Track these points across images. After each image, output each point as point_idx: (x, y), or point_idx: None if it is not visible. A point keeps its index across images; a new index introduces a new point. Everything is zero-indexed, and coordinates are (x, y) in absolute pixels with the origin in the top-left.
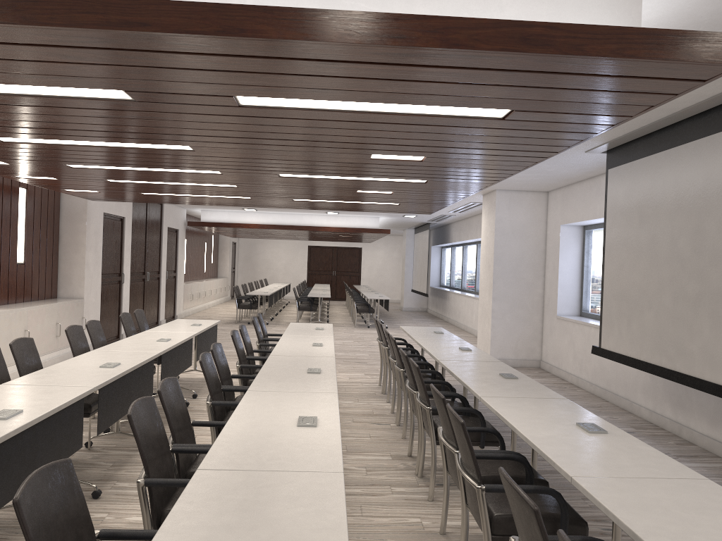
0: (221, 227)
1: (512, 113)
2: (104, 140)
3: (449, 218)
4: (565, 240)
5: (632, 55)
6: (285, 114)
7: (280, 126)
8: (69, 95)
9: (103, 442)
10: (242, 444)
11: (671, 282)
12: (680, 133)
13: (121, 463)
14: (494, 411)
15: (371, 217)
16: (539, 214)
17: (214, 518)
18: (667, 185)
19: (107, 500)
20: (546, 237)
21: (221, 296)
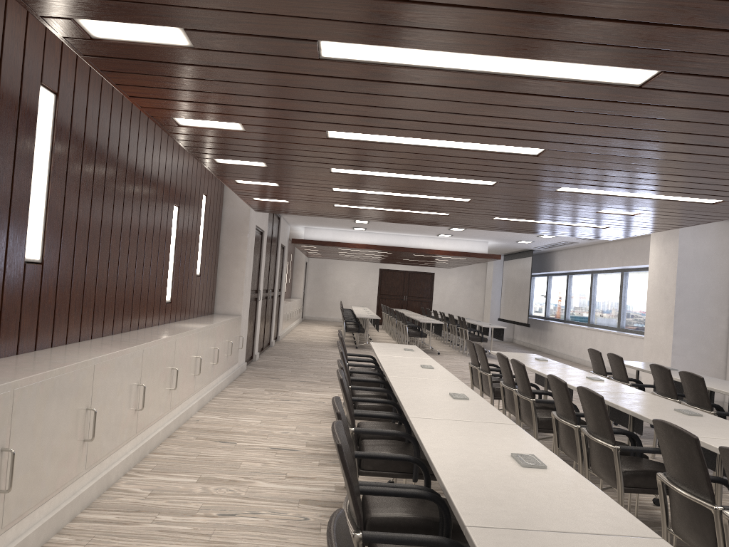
0: (325, 245)
1: None
2: (461, 139)
3: (563, 246)
4: None
5: None
6: None
7: None
8: (568, 77)
9: (397, 481)
10: None
11: None
12: None
13: None
14: None
15: (479, 241)
16: (725, 244)
17: None
18: None
19: None
20: None
21: (298, 318)
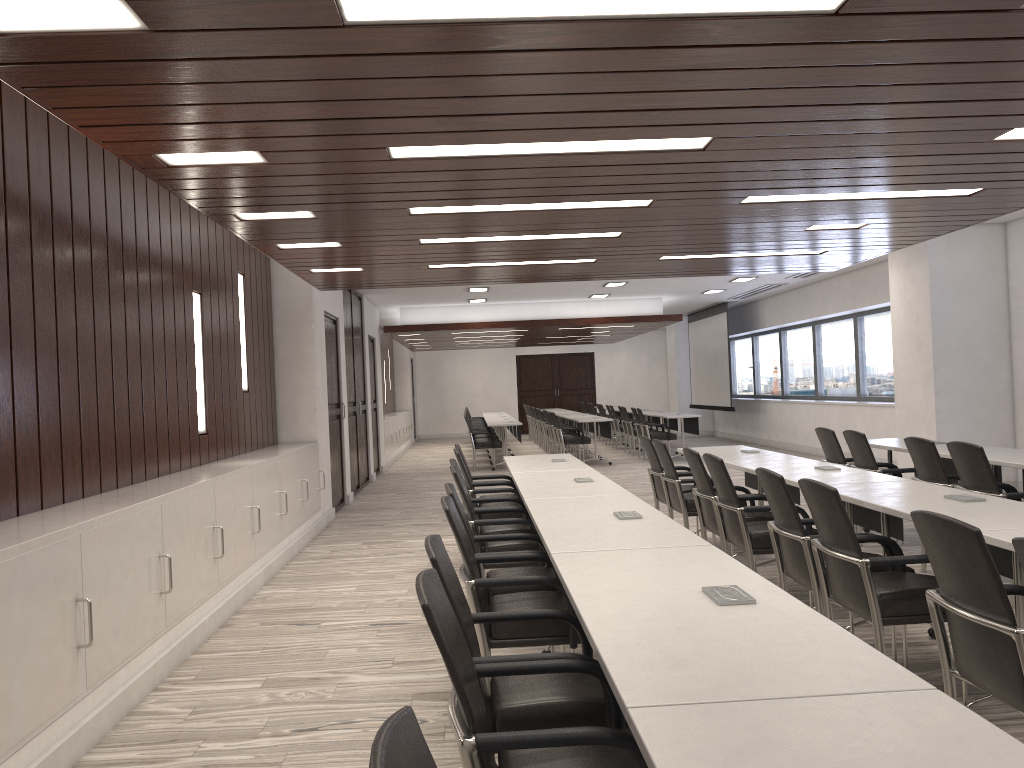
0: (433, 330)
1: None
2: (587, 136)
3: (768, 291)
4: None
5: None
6: None
7: (989, 63)
8: (726, 10)
9: (557, 650)
10: None
11: None
12: None
13: None
14: None
15: (650, 298)
16: (995, 258)
17: None
18: None
19: None
20: (1007, 292)
21: (408, 438)
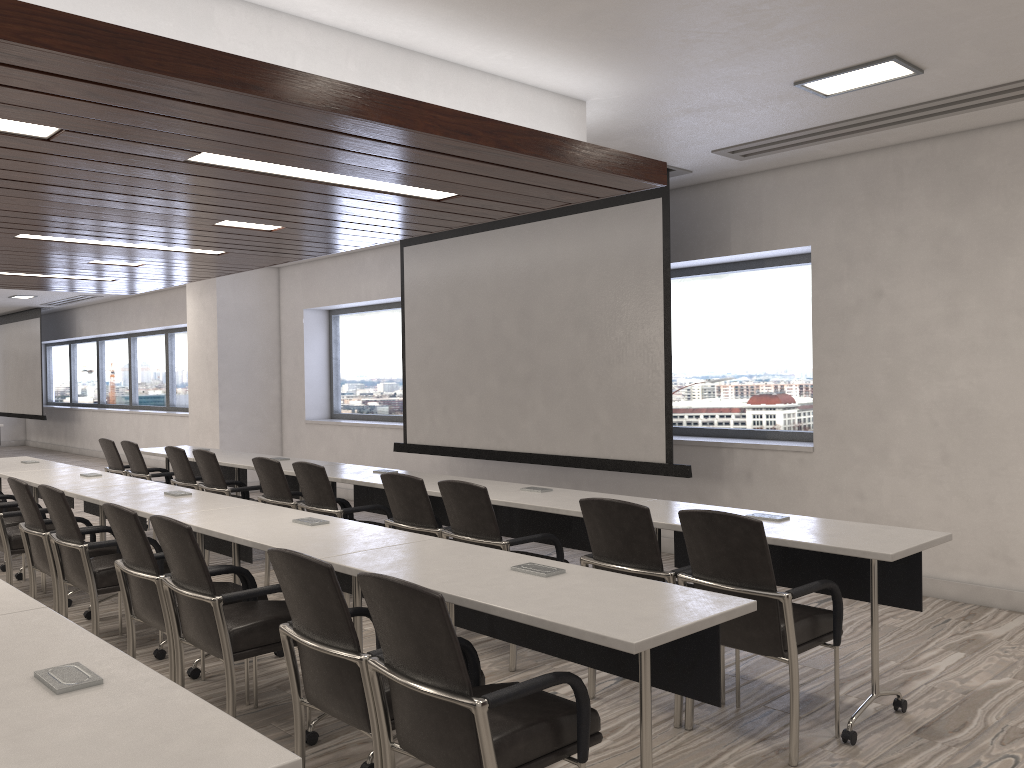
0: None
1: (457, 197)
2: None
3: (85, 301)
4: (309, 328)
5: (609, 170)
6: (222, 174)
7: (182, 184)
8: None
9: None
10: (302, 542)
11: (497, 365)
12: None
13: None
14: (438, 494)
15: None
16: (271, 296)
17: (427, 570)
18: (485, 268)
19: None
20: (279, 324)
21: None
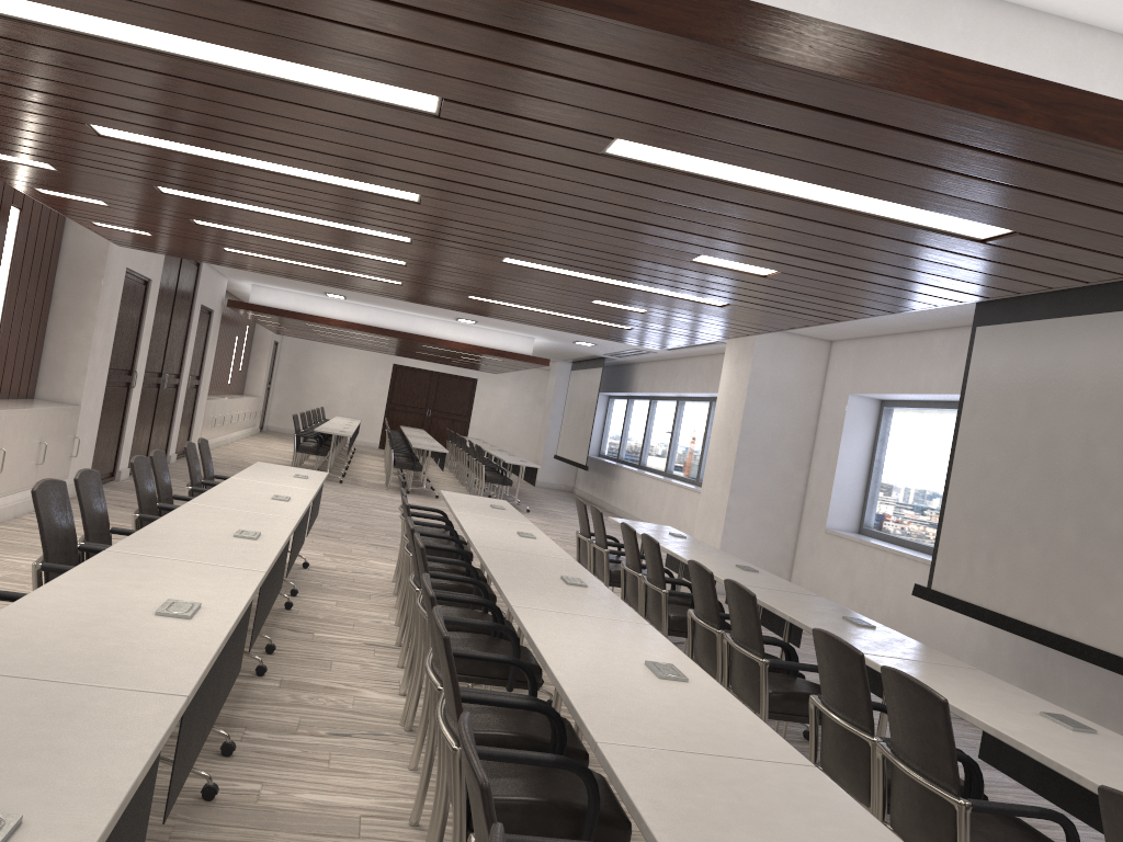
0: (282, 316)
1: (1011, 236)
2: (289, 163)
3: (642, 356)
4: (852, 418)
5: None
6: (658, 178)
7: (621, 193)
8: (333, 88)
9: None
10: (612, 702)
11: (1078, 509)
12: (1121, 294)
13: (234, 697)
14: None
15: (522, 336)
16: (815, 373)
17: (722, 833)
18: (1087, 366)
19: (247, 760)
20: (819, 408)
21: (248, 426)
